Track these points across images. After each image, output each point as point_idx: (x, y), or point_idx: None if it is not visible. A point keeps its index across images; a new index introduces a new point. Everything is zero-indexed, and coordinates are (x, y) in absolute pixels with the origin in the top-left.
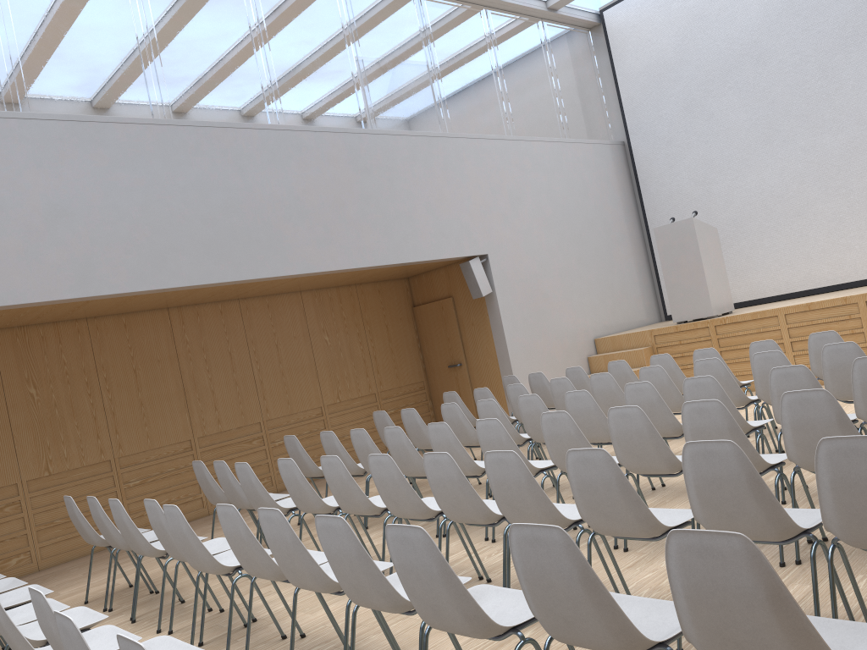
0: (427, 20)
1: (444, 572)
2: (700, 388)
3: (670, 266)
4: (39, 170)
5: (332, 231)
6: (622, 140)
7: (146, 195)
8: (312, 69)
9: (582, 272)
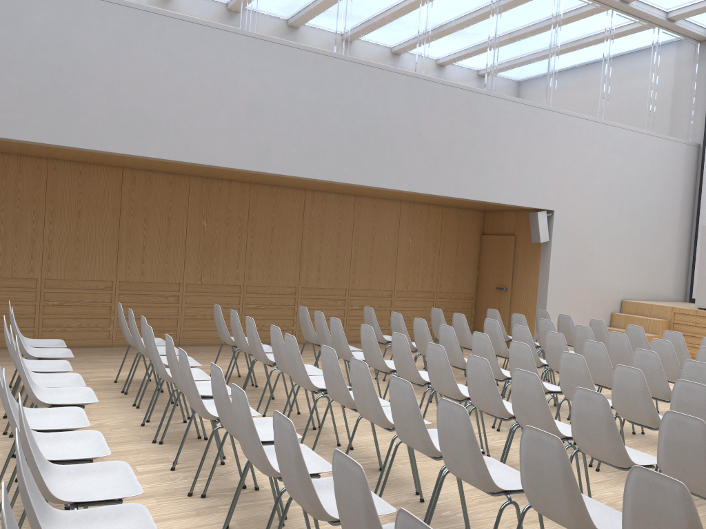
0: (561, 12)
1: (470, 440)
2: (697, 370)
3: None
4: (251, 75)
5: (439, 164)
6: (699, 142)
7: (315, 108)
8: (459, 36)
9: (628, 244)
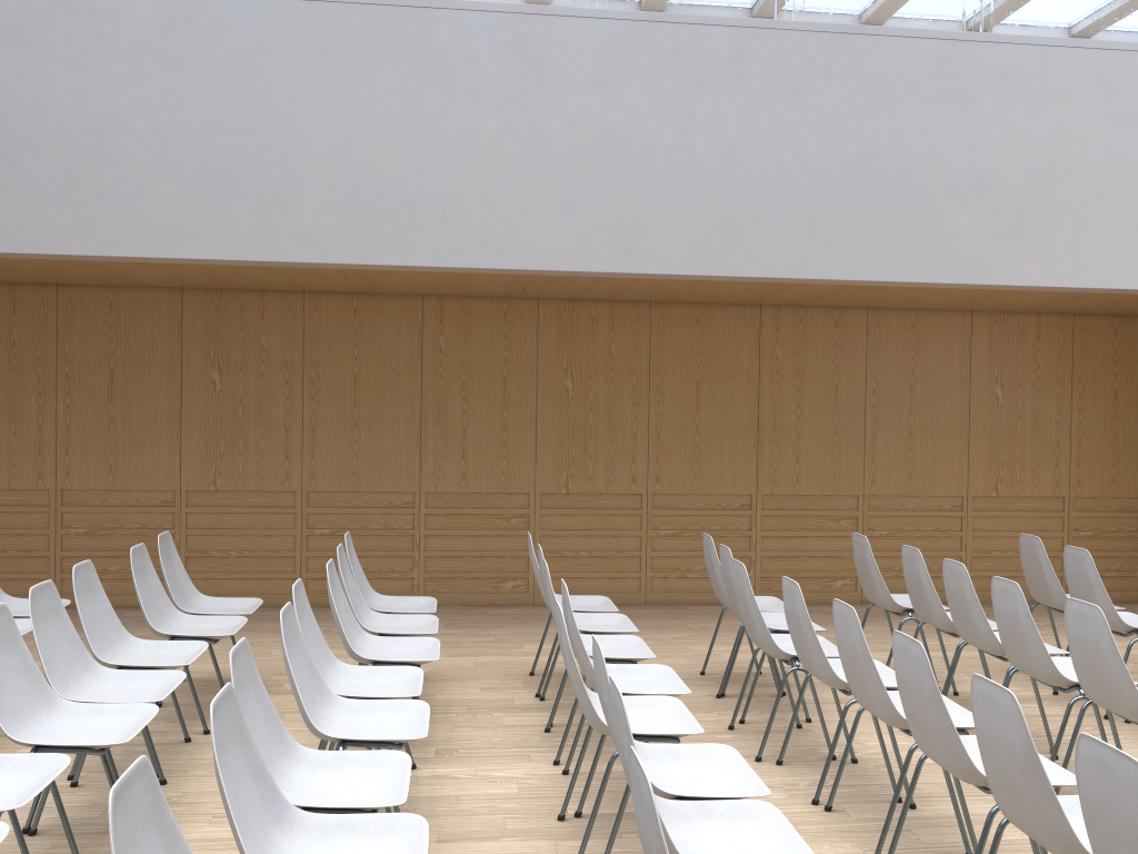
0: None
1: None
2: None
3: None
4: (598, 91)
5: (1030, 219)
6: None
7: (734, 136)
8: None
9: None
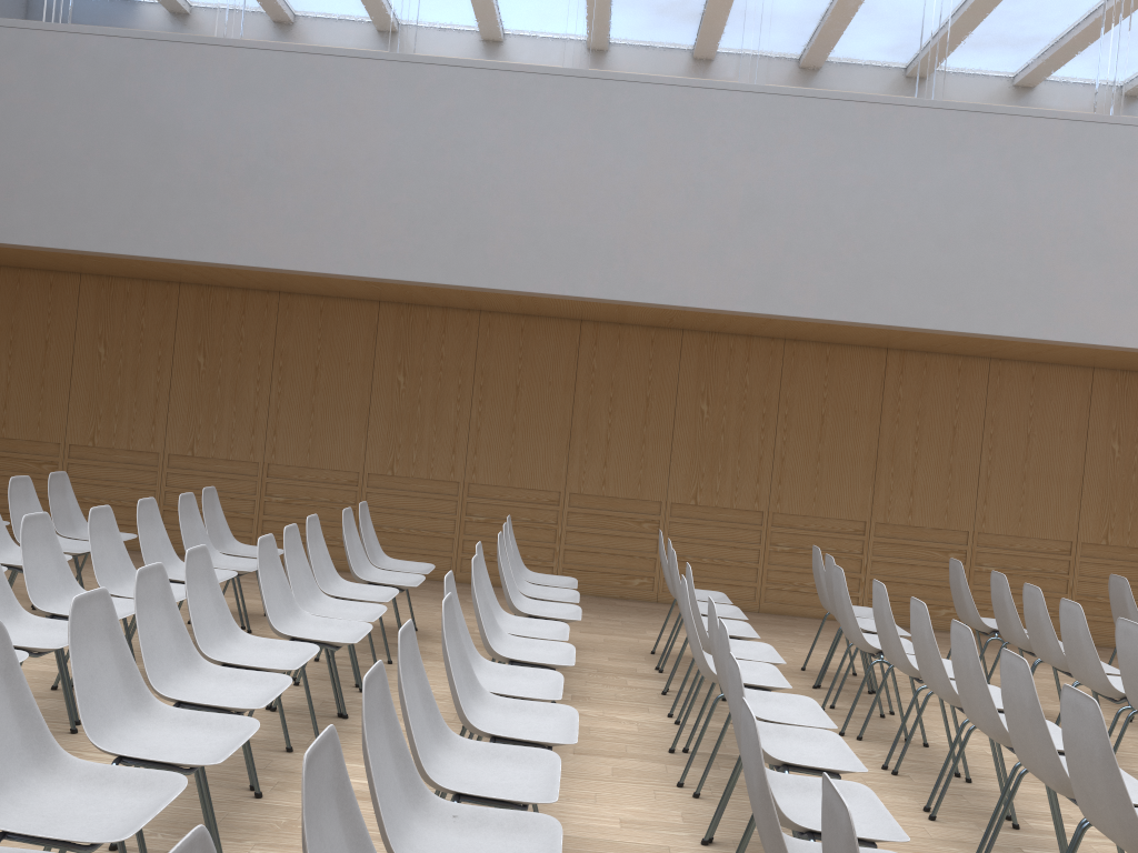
0: None
1: (762, 792)
2: None
3: None
4: (750, 155)
5: None
6: None
7: (869, 199)
8: None
9: None
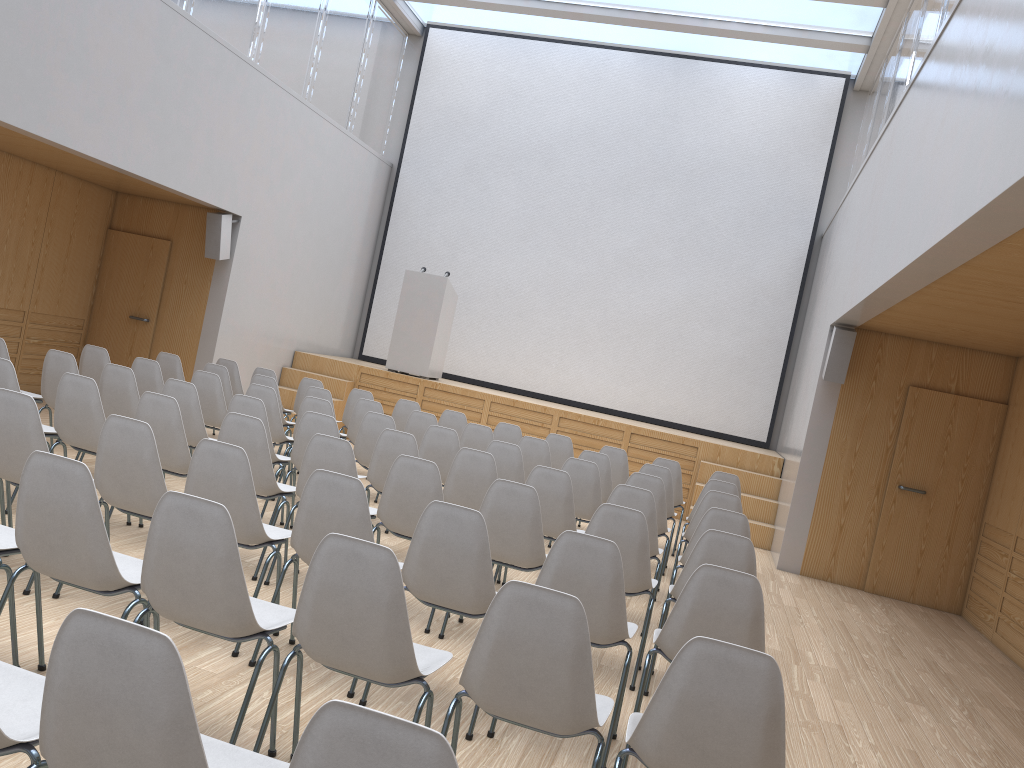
0: None
1: (481, 553)
2: (504, 452)
3: (406, 313)
4: None
5: (106, 109)
6: (392, 162)
7: None
8: None
9: (311, 278)
